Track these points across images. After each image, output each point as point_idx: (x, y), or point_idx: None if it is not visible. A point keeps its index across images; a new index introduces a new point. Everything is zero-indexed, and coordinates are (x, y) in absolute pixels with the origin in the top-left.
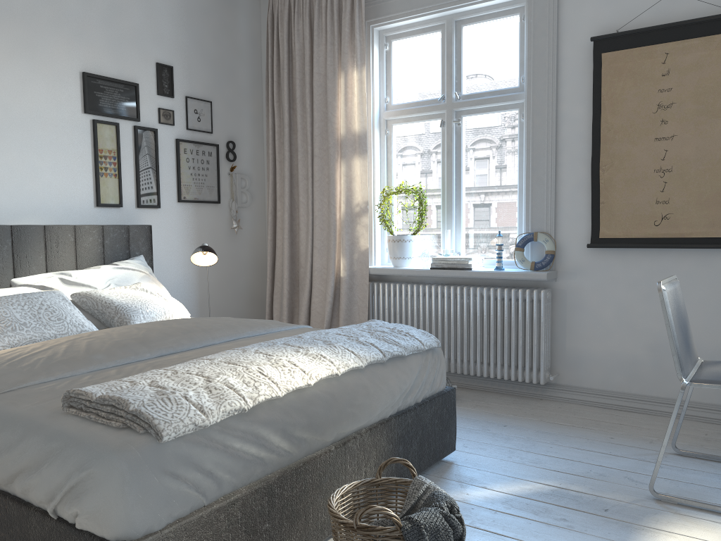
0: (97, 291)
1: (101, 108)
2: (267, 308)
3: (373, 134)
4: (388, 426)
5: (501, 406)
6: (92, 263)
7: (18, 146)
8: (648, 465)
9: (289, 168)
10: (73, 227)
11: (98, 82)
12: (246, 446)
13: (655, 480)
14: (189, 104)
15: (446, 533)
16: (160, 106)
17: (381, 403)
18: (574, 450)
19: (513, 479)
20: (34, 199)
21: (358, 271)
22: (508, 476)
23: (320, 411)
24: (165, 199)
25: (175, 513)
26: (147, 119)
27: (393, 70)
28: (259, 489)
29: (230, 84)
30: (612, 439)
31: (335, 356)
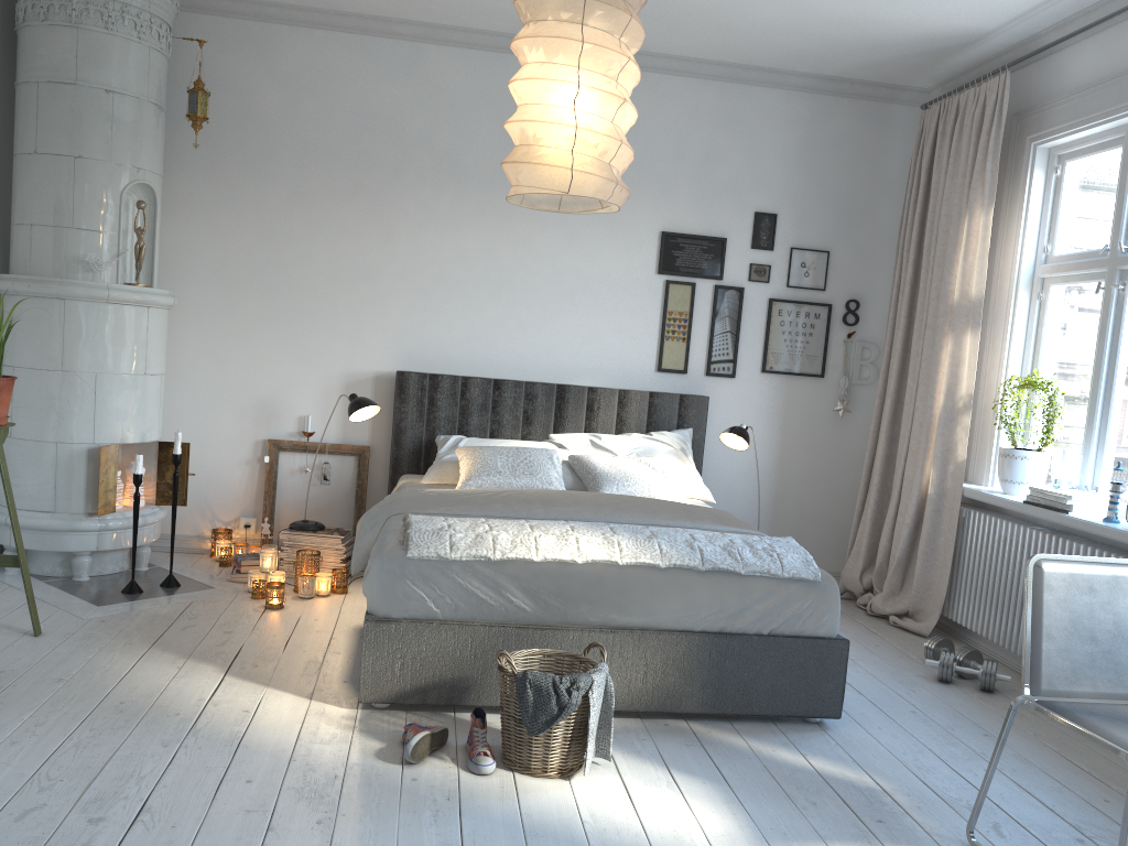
0: (590, 456)
1: (676, 268)
2: (855, 519)
3: (1015, 298)
4: (693, 639)
5: (1046, 722)
6: (631, 429)
7: (585, 309)
8: (1066, 833)
9: (901, 339)
10: (616, 391)
11: (677, 241)
12: (483, 588)
13: (1029, 842)
14: (794, 257)
15: (548, 696)
16: (753, 261)
17: (669, 608)
18: (1008, 784)
19: (853, 764)
20: (592, 359)
21: (951, 490)
22: (854, 761)
23: (575, 586)
24: (743, 368)
25: (410, 611)
26: (733, 277)
27: (1062, 204)
28: (494, 628)
29: (864, 227)
30: (1101, 802)
31: (635, 547)
